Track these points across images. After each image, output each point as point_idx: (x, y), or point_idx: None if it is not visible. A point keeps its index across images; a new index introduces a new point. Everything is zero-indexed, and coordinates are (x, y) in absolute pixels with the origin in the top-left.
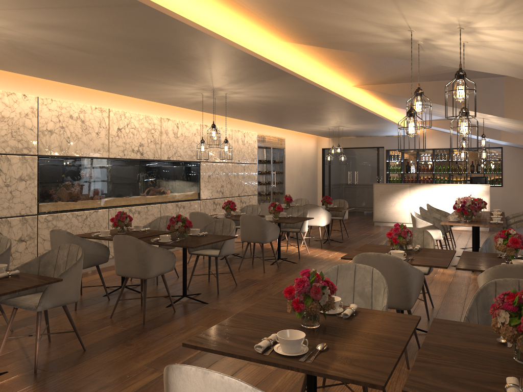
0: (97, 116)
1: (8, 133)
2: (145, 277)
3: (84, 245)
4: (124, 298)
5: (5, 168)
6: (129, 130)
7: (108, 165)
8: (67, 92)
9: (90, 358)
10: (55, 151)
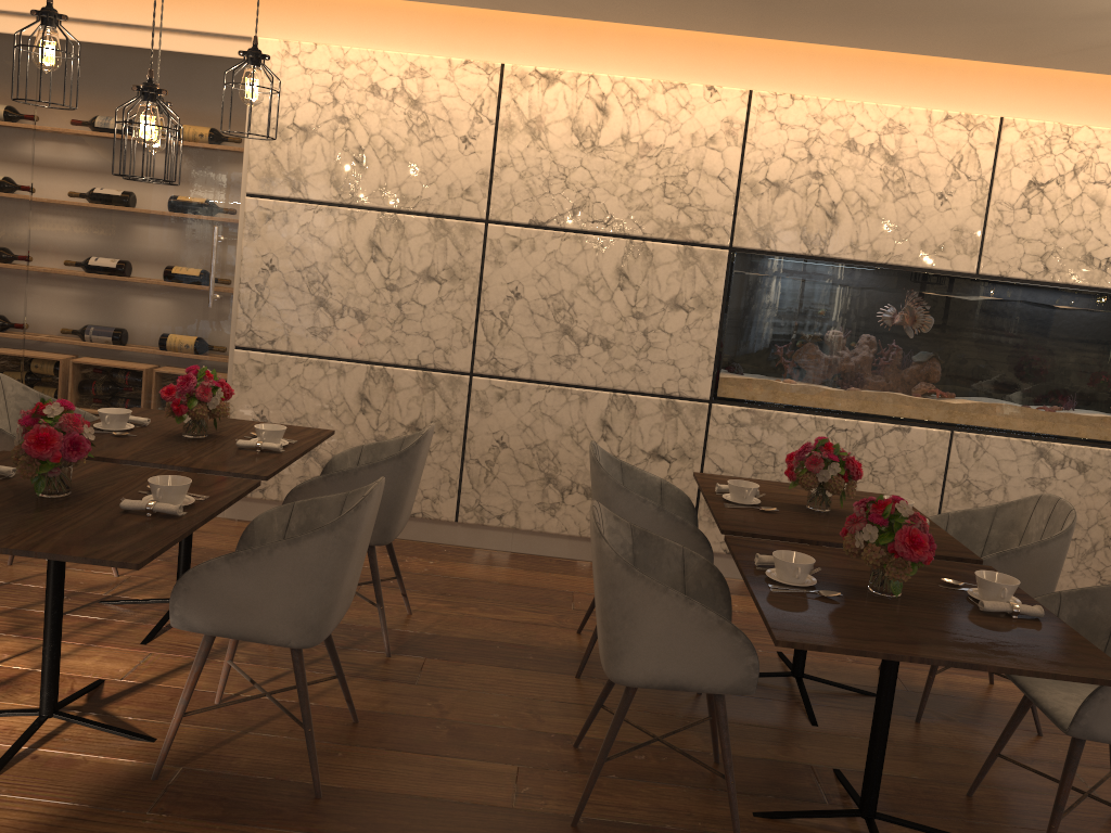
0: (948, 143)
1: (656, 188)
2: (607, 672)
3: (622, 507)
4: (735, 712)
5: (638, 273)
6: (1081, 191)
7: (972, 298)
8: (849, 72)
9: (267, 826)
10: (785, 242)
